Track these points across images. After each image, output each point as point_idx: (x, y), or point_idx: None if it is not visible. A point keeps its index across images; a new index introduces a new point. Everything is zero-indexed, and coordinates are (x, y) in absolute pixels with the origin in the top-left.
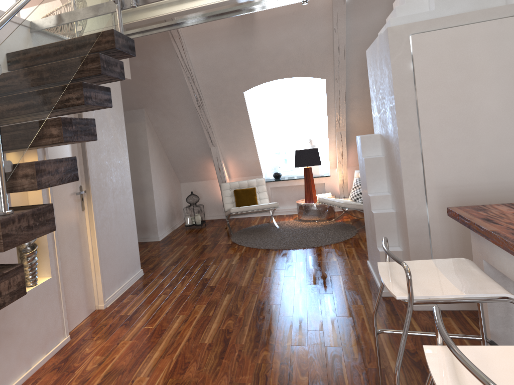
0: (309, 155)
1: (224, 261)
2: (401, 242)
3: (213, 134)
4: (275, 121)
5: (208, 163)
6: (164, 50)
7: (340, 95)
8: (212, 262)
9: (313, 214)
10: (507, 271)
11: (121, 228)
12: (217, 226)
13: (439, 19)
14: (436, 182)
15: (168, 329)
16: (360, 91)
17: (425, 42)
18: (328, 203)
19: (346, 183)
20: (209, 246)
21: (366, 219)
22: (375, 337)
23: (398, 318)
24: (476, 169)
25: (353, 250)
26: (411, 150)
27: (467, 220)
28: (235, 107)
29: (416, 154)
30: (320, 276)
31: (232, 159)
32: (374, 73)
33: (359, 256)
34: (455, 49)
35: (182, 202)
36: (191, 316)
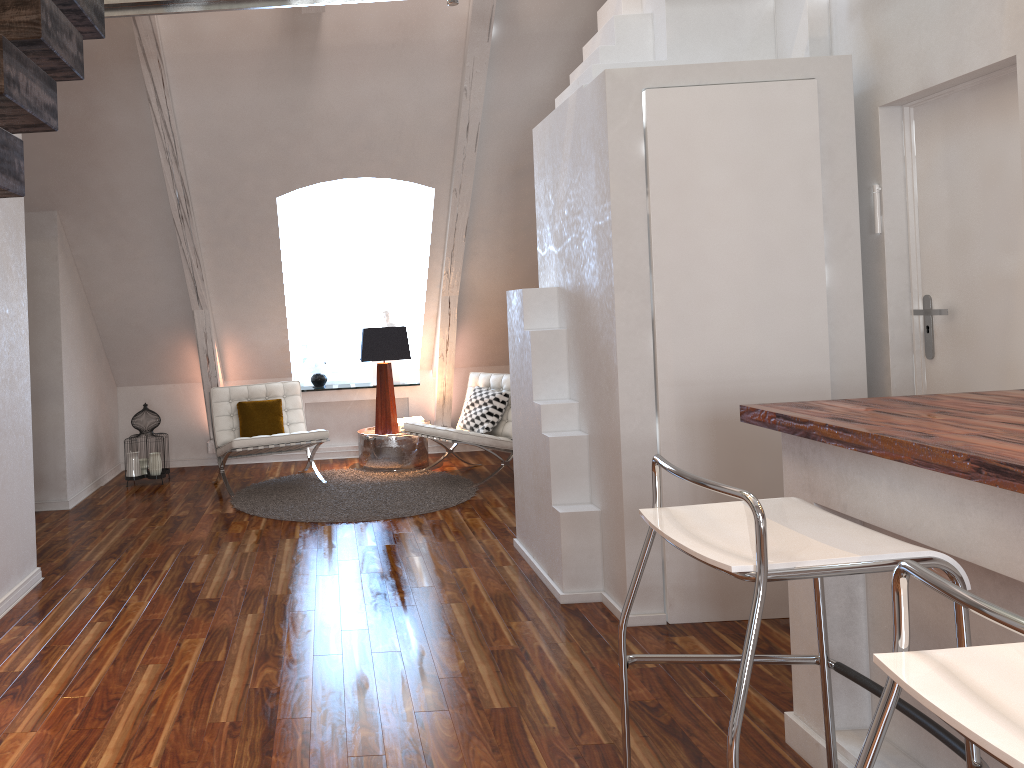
0: (390, 339)
1: (226, 547)
2: (598, 494)
3: (203, 282)
4: (321, 271)
5: (183, 345)
6: (120, 84)
7: (458, 224)
8: (200, 550)
9: (392, 457)
10: (885, 517)
11: (1, 468)
12: (196, 480)
13: (693, 67)
14: (676, 374)
15: (126, 698)
16: (492, 221)
17: (668, 106)
18: (423, 432)
19: (450, 399)
20: (187, 518)
21: (519, 454)
22: (622, 673)
23: (604, 642)
24: (740, 352)
25: (480, 522)
26: (636, 309)
27: (802, 422)
28: (255, 227)
29: (643, 317)
30: (434, 571)
31: (234, 340)
32: (554, 169)
33: (494, 532)
34: (716, 125)
35: (118, 428)
36: (175, 664)
